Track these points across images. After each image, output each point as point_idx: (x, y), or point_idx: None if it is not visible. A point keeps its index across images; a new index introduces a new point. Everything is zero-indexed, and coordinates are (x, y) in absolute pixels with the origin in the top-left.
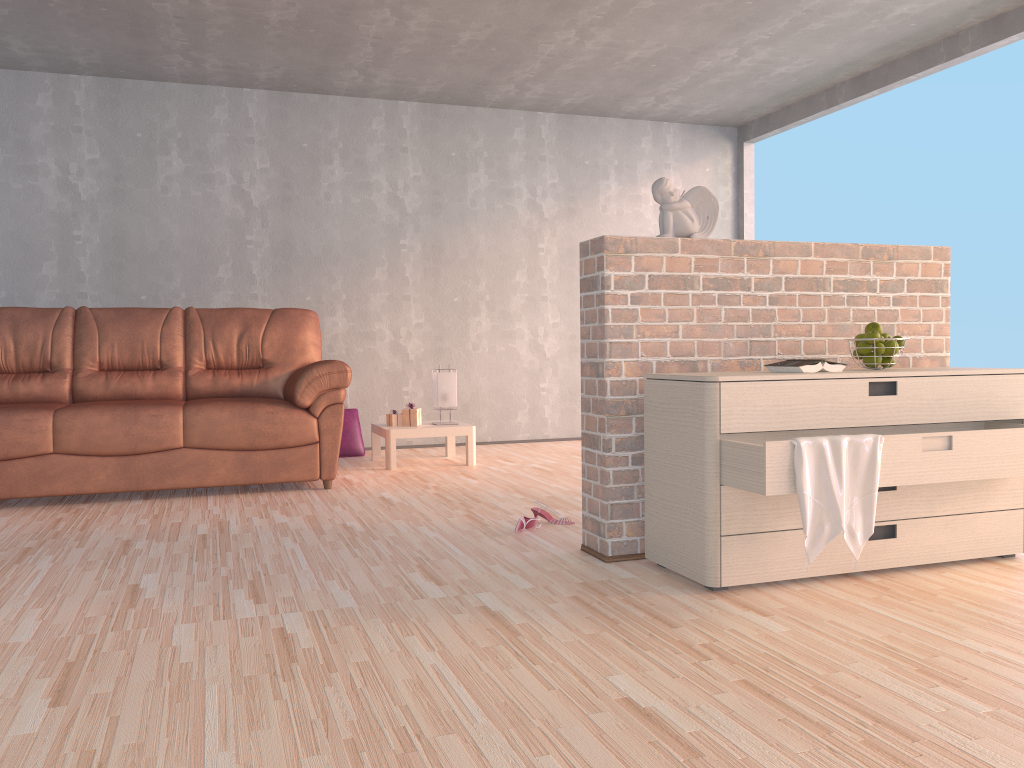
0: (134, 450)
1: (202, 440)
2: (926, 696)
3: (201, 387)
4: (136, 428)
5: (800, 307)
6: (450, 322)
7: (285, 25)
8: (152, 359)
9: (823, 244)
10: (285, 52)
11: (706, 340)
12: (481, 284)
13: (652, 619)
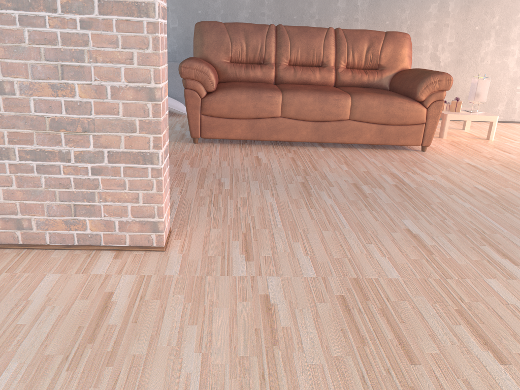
0: (323, 119)
1: (360, 116)
2: None
3: (345, 80)
4: (326, 106)
5: None
6: (470, 43)
7: None
8: (318, 60)
9: None
10: None
11: None
12: (495, 18)
13: None
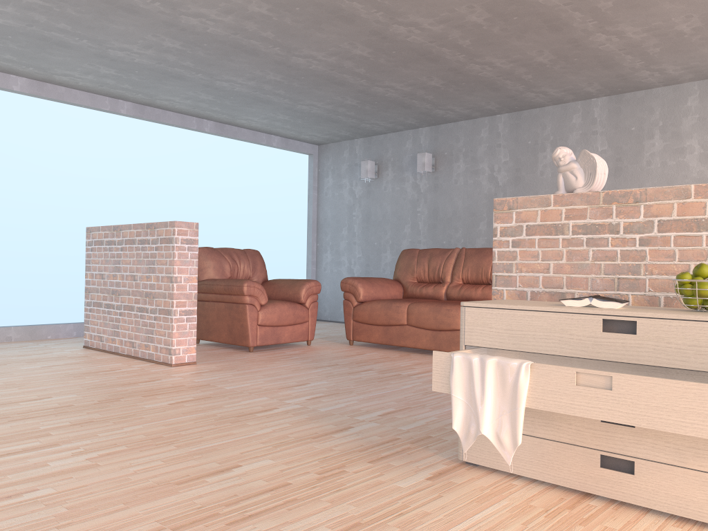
0: (437, 328)
1: None
2: (307, 526)
3: None
4: (438, 316)
5: (676, 247)
6: None
7: (556, 62)
8: (486, 278)
9: (706, 185)
10: (581, 74)
11: (574, 276)
12: None
13: (378, 457)
